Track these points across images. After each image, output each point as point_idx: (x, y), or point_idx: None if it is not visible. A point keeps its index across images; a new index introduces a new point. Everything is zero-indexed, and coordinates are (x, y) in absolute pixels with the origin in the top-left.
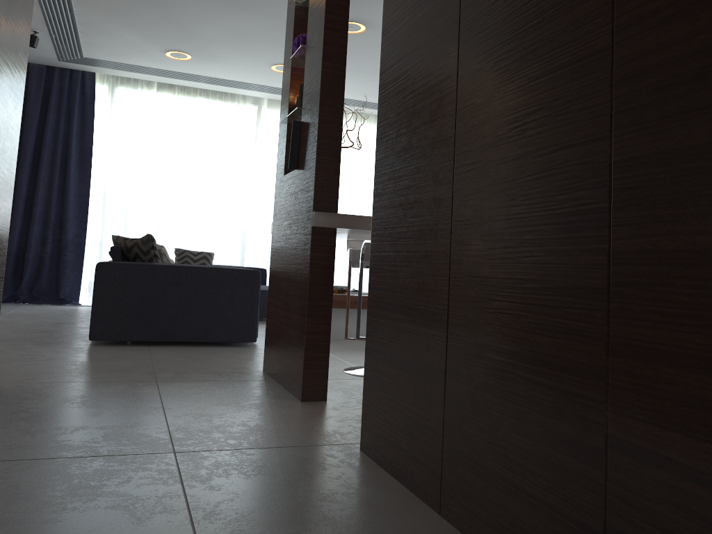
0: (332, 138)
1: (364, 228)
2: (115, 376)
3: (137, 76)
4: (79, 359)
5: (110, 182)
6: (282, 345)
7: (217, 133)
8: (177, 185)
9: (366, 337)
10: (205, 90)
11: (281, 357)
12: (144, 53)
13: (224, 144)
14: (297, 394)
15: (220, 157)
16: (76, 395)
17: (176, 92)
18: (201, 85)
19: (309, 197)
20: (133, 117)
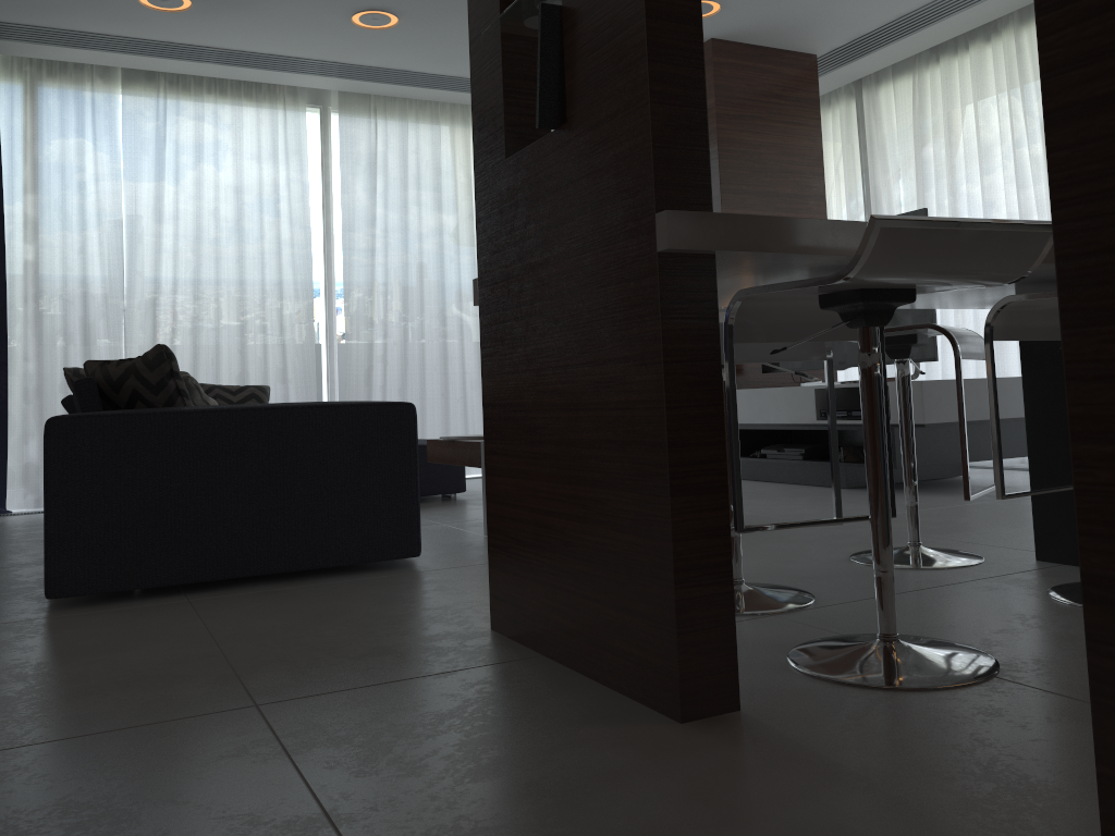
0: (679, 19)
1: (783, 248)
2: (140, 704)
3: (80, 58)
4: (30, 656)
5: (47, 268)
6: (566, 569)
7: (249, 161)
8: (181, 266)
9: (1086, 547)
10: (217, 80)
11: (567, 599)
12: (94, 1)
13: (264, 181)
14: (658, 702)
15: (260, 206)
16: (42, 807)
17: (162, 88)
18: (210, 70)
19: (633, 178)
20: (81, 139)
